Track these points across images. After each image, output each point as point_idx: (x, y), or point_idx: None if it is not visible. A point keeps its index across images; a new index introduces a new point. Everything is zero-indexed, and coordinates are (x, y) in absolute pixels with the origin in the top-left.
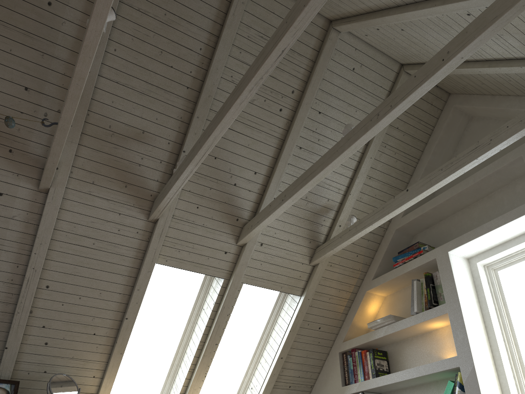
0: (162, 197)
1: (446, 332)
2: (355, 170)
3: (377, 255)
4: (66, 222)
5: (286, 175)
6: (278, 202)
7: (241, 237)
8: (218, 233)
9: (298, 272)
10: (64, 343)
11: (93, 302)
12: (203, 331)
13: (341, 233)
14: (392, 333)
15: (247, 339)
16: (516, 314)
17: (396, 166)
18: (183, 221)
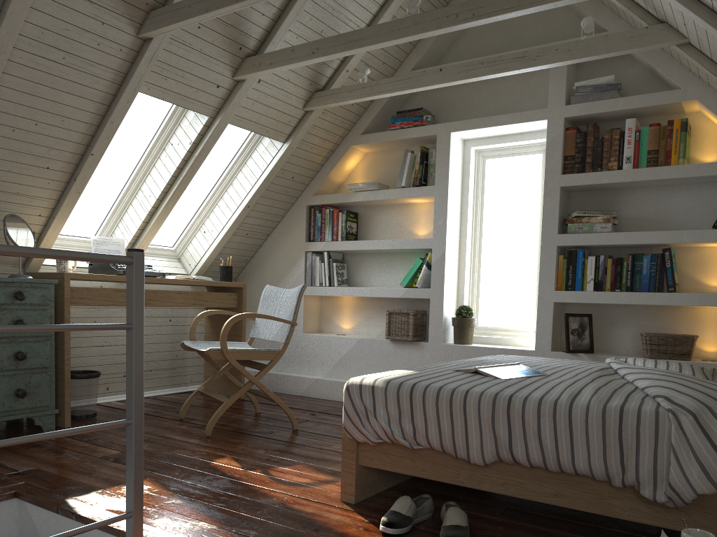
0: (172, 19)
1: (423, 209)
2: (381, 6)
3: (372, 107)
4: (33, 25)
5: (308, 1)
6: (305, 53)
7: (241, 72)
8: (215, 62)
9: (288, 116)
10: (9, 177)
11: (52, 131)
12: (172, 172)
13: (351, 86)
14: (373, 201)
15: (207, 177)
16: (488, 205)
17: (423, 8)
18: (178, 42)
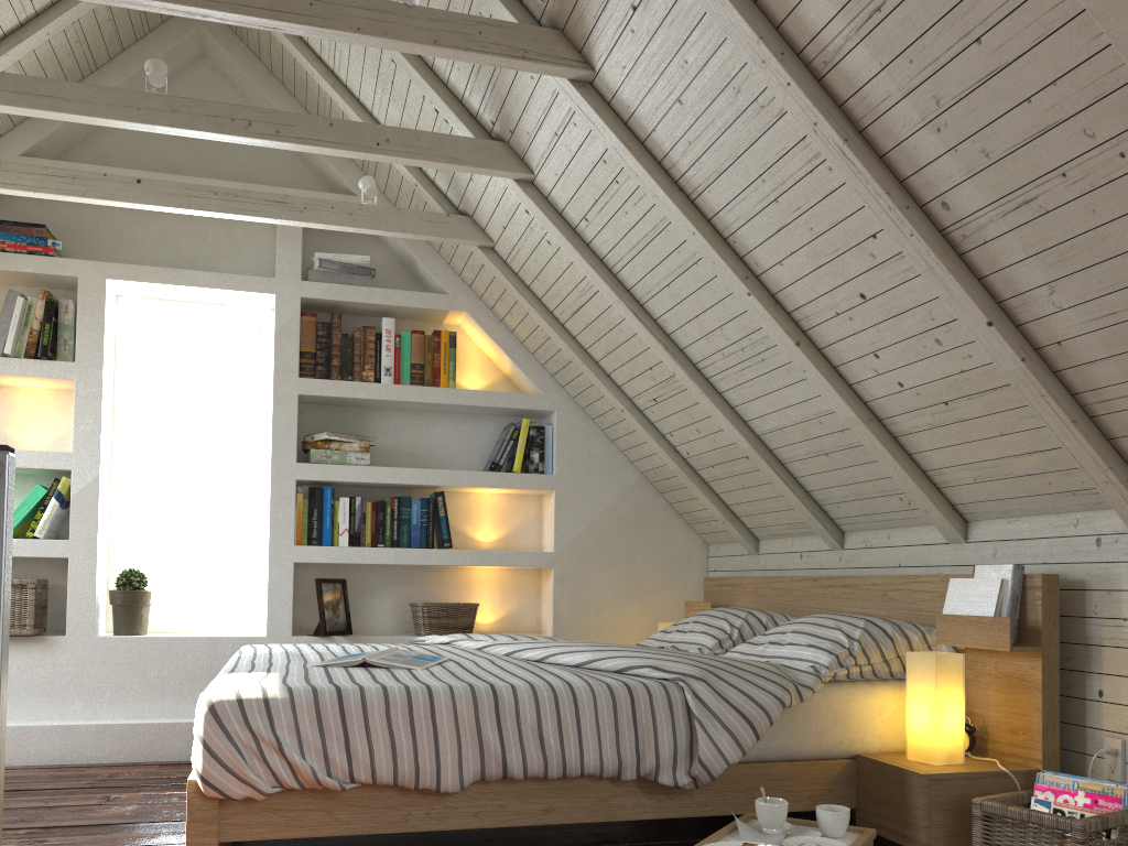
0: None
1: (34, 399)
2: (4, 35)
3: None
4: None
5: None
6: None
7: None
8: None
9: None
10: None
11: None
12: None
13: None
14: None
15: None
16: (153, 405)
17: (63, 62)
18: None
